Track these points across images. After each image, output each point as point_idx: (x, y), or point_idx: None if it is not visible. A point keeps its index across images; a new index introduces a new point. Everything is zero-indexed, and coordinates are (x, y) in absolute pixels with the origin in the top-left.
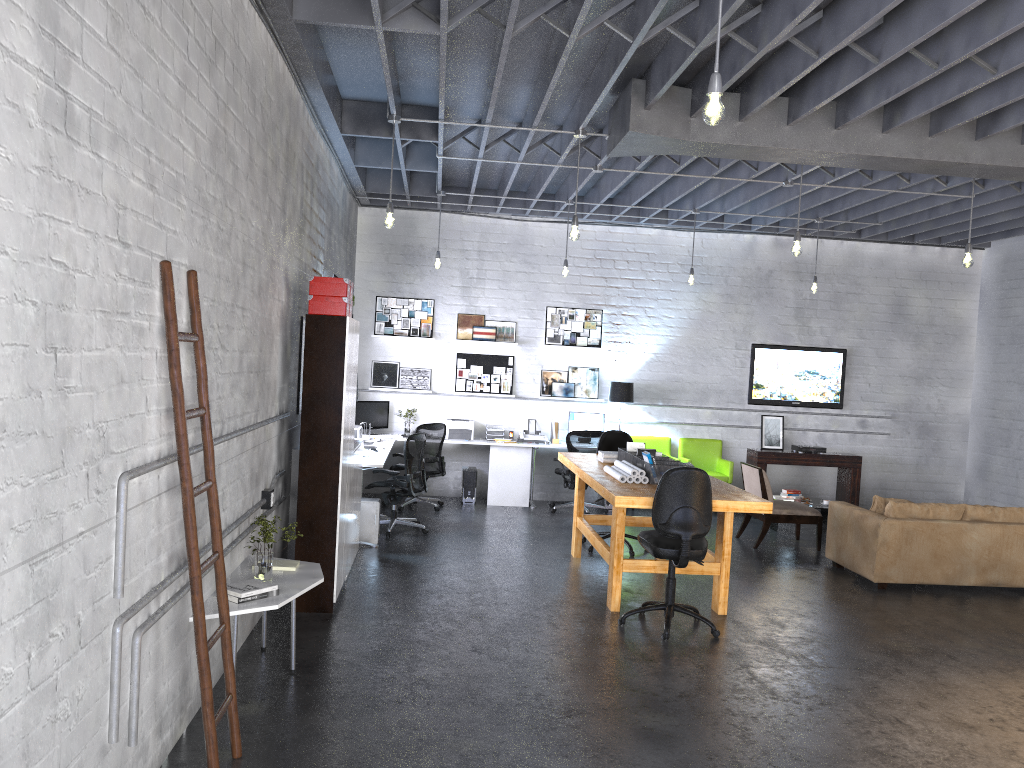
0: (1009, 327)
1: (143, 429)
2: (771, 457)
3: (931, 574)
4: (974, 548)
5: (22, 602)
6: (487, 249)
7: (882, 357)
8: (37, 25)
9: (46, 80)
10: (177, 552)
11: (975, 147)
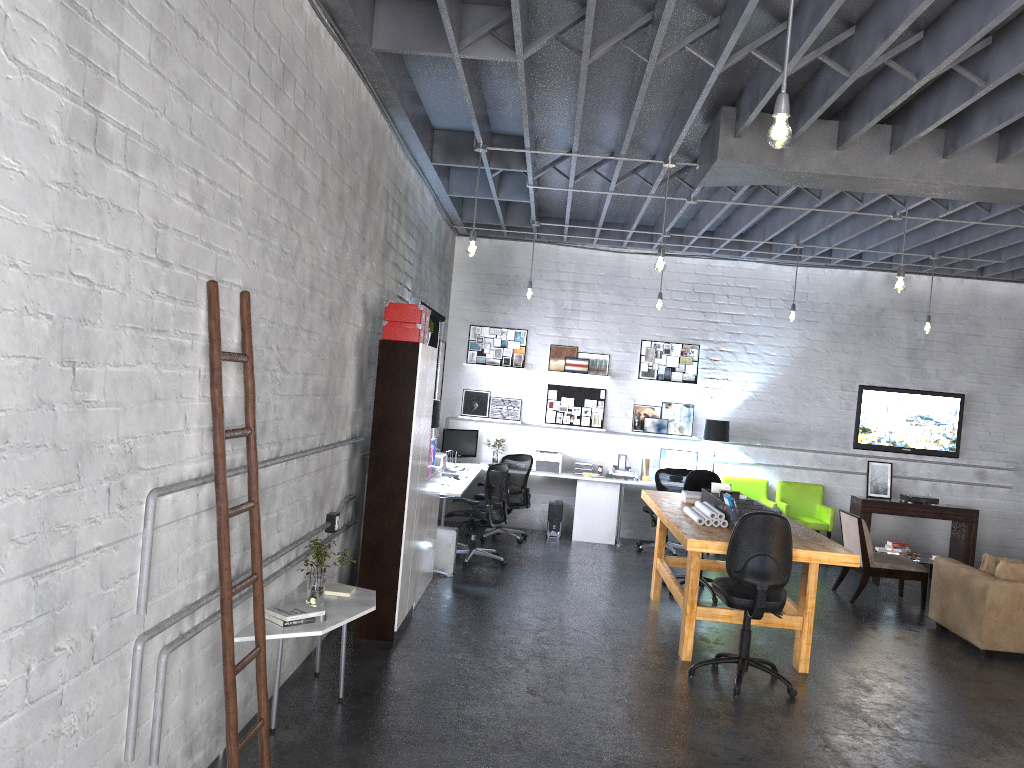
0: None
1: (180, 447)
2: (877, 506)
3: None
4: None
5: (22, 614)
6: (582, 280)
7: (1005, 404)
8: (64, 44)
9: (73, 98)
10: (218, 571)
11: None
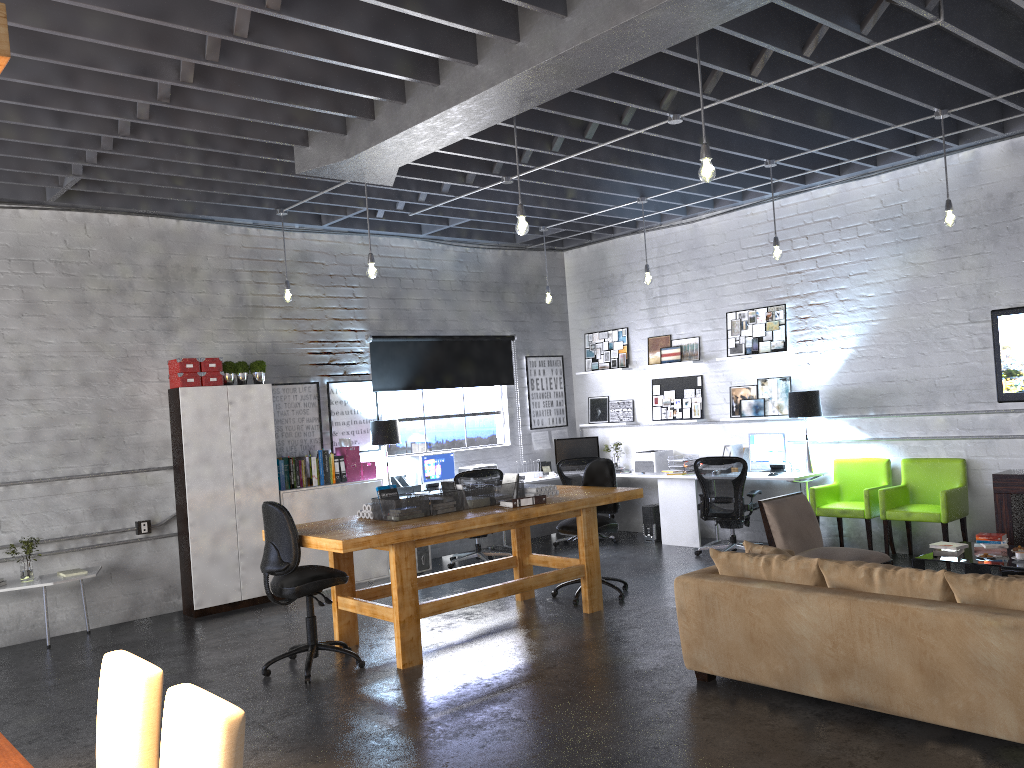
0: None
1: None
2: (1016, 483)
3: (754, 669)
4: (807, 634)
5: None
6: (665, 263)
7: None
8: None
9: None
10: None
11: (563, 28)
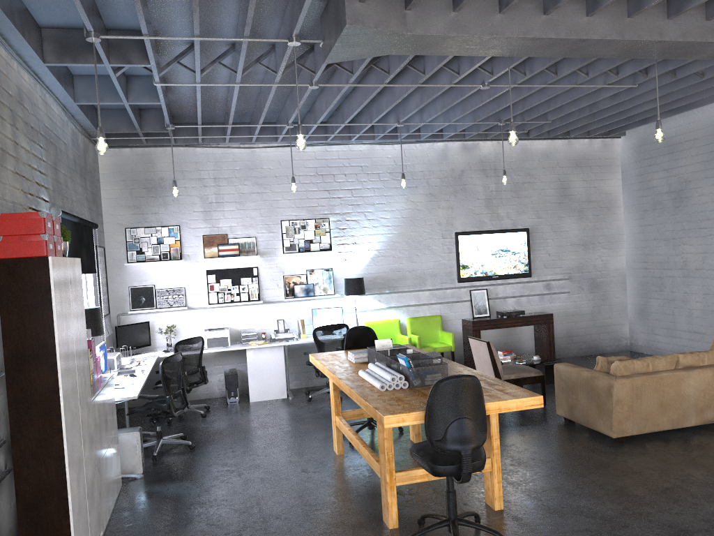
0: (650, 196)
1: None
2: (483, 324)
3: (660, 422)
4: (692, 393)
5: None
6: (222, 176)
7: (556, 231)
8: None
9: None
10: None
11: (668, 25)
